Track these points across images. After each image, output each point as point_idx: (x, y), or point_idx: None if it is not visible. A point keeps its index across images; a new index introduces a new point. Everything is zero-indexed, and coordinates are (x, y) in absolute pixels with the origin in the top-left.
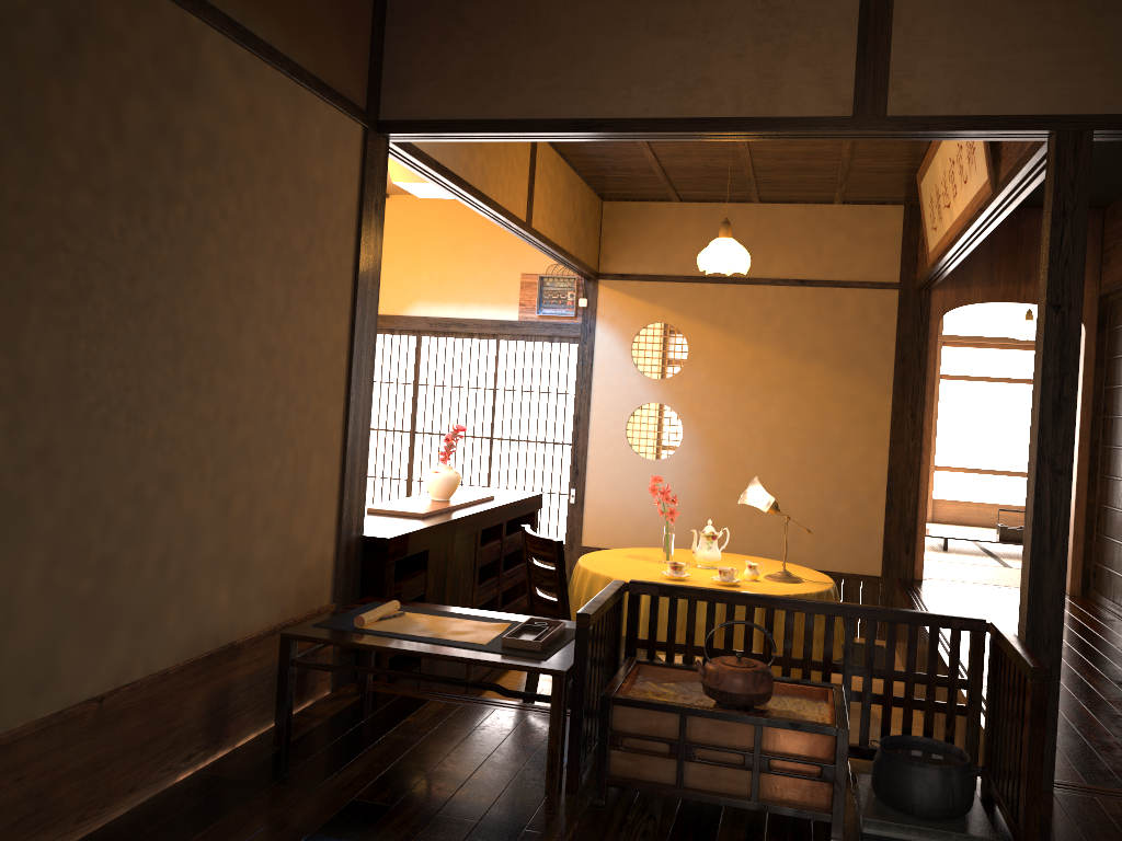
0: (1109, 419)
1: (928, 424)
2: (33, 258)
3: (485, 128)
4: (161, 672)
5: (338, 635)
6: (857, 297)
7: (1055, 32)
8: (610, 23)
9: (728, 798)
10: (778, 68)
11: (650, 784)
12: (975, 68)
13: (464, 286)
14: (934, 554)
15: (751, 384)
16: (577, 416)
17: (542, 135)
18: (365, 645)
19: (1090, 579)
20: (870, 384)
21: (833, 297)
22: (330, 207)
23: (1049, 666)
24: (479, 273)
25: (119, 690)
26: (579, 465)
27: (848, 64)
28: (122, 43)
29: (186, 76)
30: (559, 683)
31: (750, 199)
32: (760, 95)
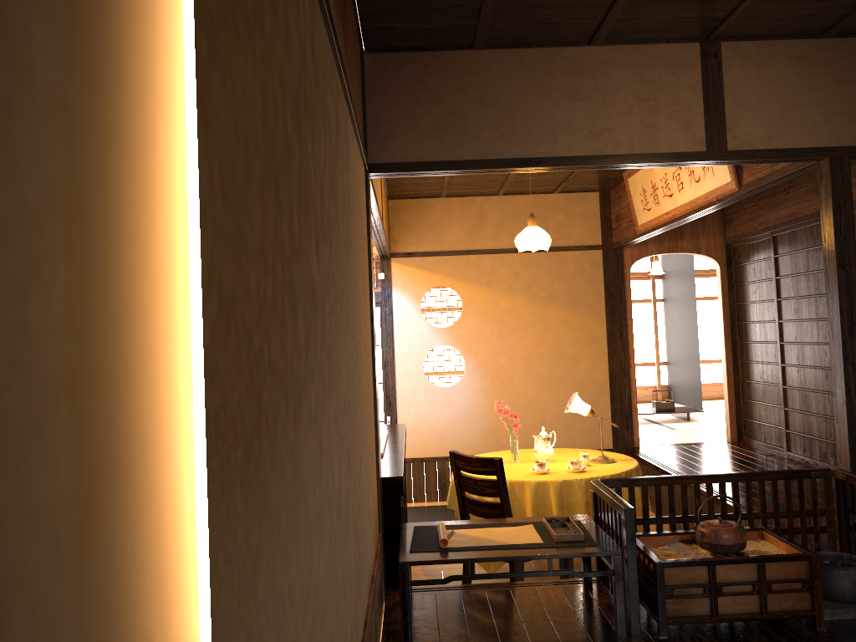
0: (743, 324)
1: (631, 339)
2: (341, 305)
3: (454, 167)
4: (370, 609)
5: (440, 556)
6: (575, 257)
7: (820, 95)
8: (537, 91)
9: (749, 616)
10: (655, 120)
11: (696, 617)
12: (777, 118)
13: None
14: None
15: (510, 324)
16: (386, 361)
17: (495, 170)
18: (470, 559)
19: (742, 430)
20: (591, 316)
21: (559, 258)
22: (364, 233)
23: None
24: None
25: (367, 628)
26: (390, 398)
27: (699, 117)
28: (341, 132)
29: (347, 150)
30: (619, 560)
31: (496, 193)
32: (645, 139)
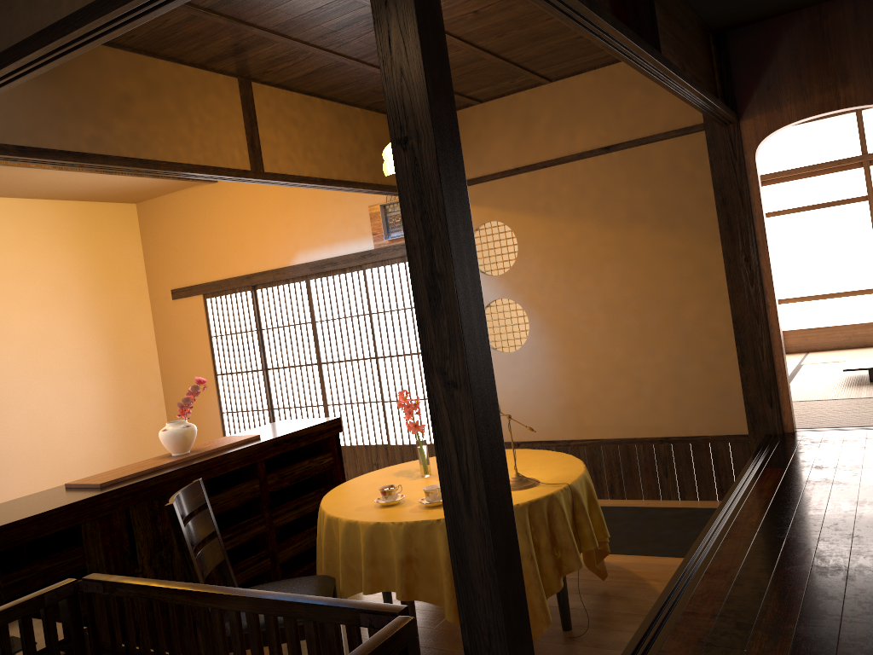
0: None
1: (766, 265)
2: None
3: None
4: None
5: None
6: (664, 149)
7: None
8: None
9: None
10: None
11: None
12: None
13: (328, 229)
14: (851, 390)
15: (580, 262)
16: None
17: None
18: None
19: None
20: (696, 236)
21: (640, 156)
22: None
23: None
24: (337, 214)
25: None
26: None
27: None
28: None
29: None
30: None
31: (540, 82)
32: None
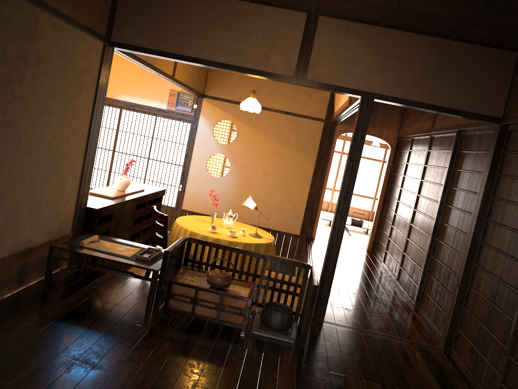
0: (392, 186)
1: (326, 178)
2: None
3: (154, 53)
4: (2, 258)
5: (72, 248)
6: (307, 122)
7: (368, 60)
8: (209, 21)
9: (208, 318)
10: (270, 52)
11: (182, 312)
12: (339, 67)
13: (144, 90)
14: (324, 227)
15: (260, 152)
16: (187, 154)
17: (177, 60)
18: (83, 253)
19: (375, 245)
20: (307, 159)
21: (298, 121)
22: (86, 78)
23: (328, 282)
24: (151, 85)
25: None
26: (184, 175)
27: (295, 56)
28: (8, 22)
29: (32, 32)
30: (154, 274)
31: None
32: (262, 62)
